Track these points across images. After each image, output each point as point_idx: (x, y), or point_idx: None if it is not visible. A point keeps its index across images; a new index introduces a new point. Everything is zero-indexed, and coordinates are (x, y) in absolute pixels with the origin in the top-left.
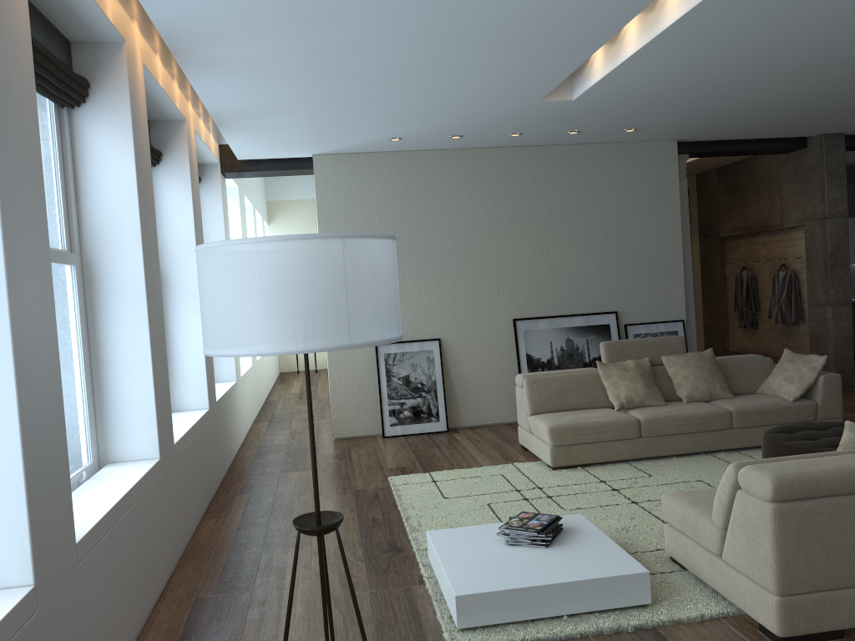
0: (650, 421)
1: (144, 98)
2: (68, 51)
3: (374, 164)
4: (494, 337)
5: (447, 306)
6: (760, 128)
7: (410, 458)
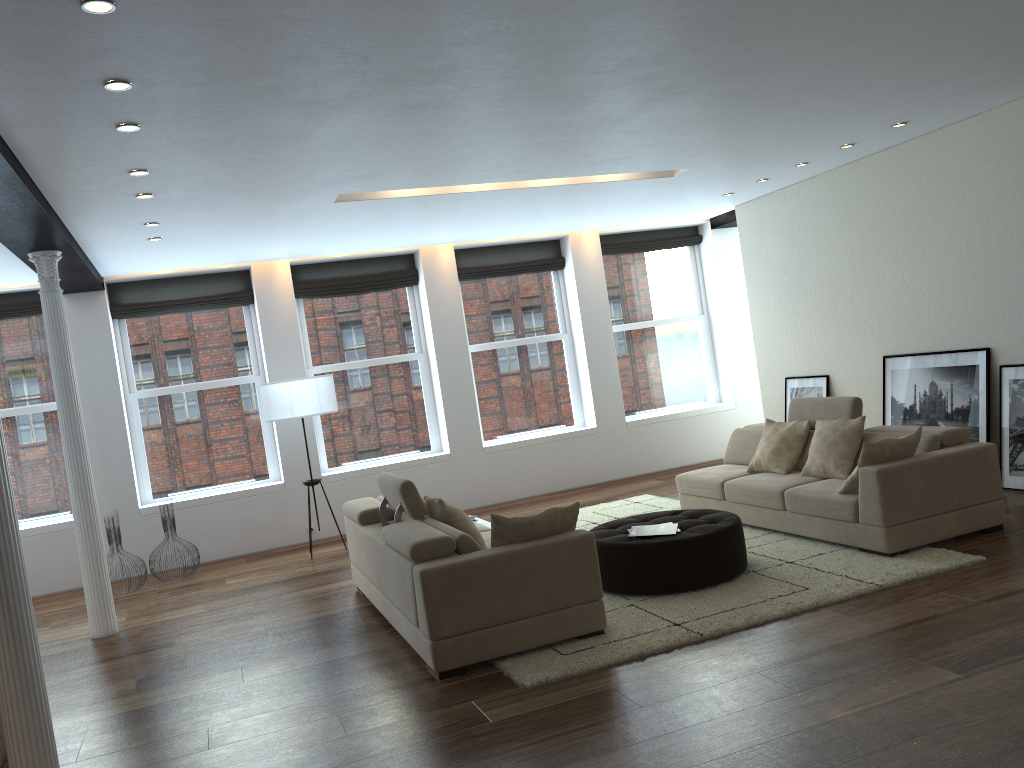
0: (727, 485)
1: (451, 266)
2: (410, 259)
3: (769, 205)
4: (870, 376)
5: (831, 342)
6: None
7: None
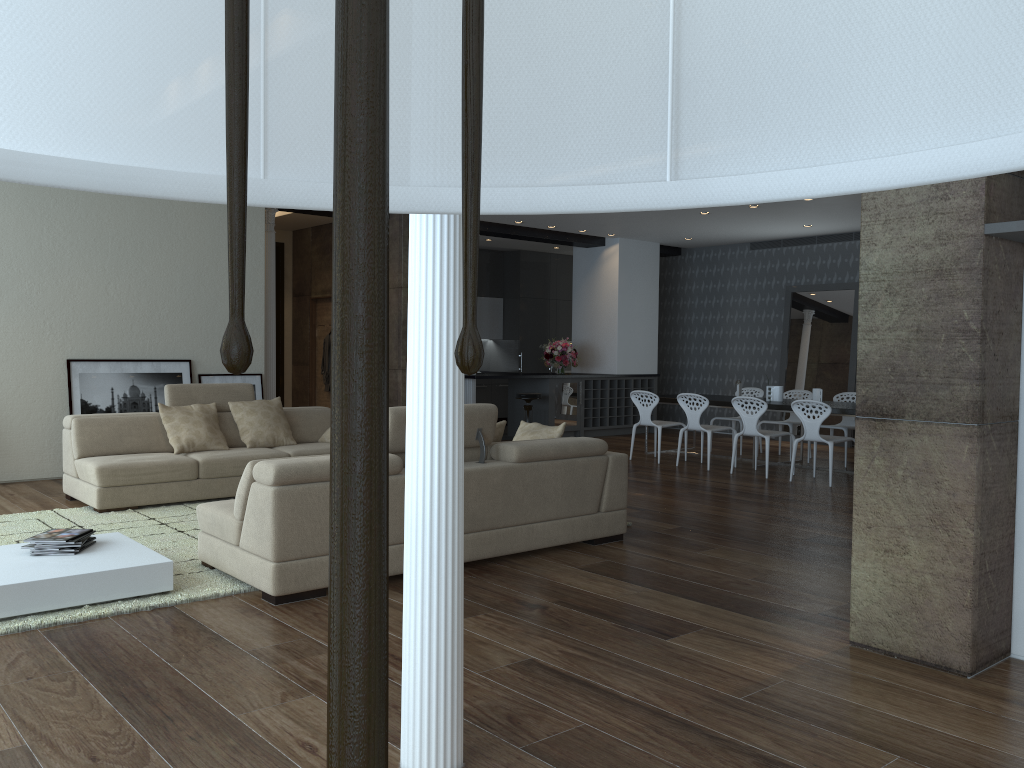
0: (210, 462)
1: None
2: None
3: None
4: (42, 379)
5: None
6: None
7: None
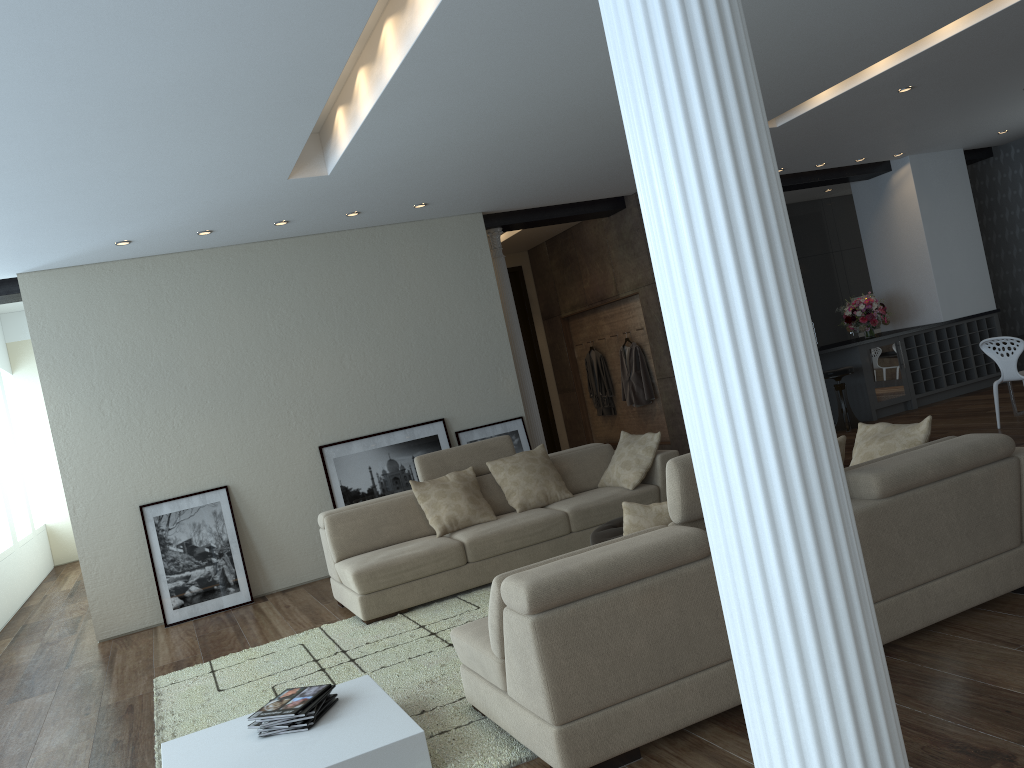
0: (476, 541)
1: None
2: None
3: (106, 277)
4: (298, 472)
5: (232, 443)
6: (567, 191)
7: (193, 647)
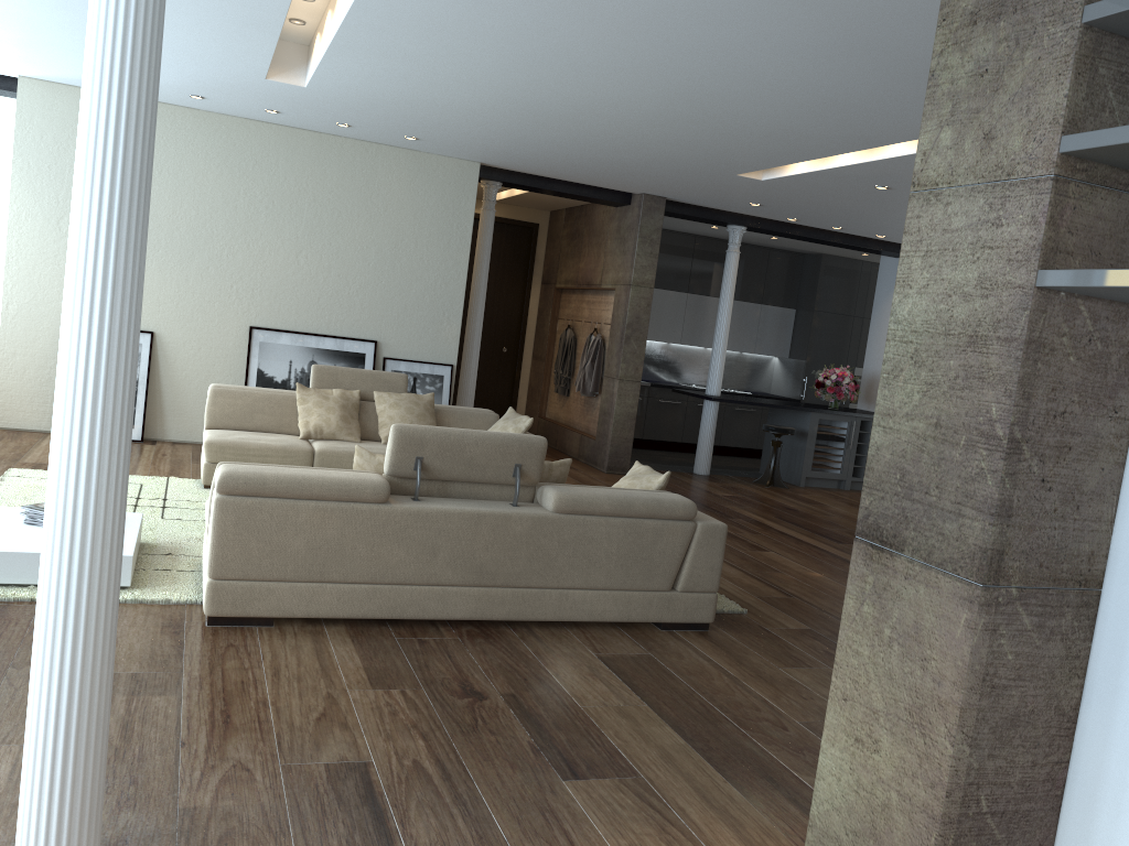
0: (326, 453)
1: None
2: None
3: None
4: (223, 343)
5: (170, 296)
6: (565, 171)
7: None
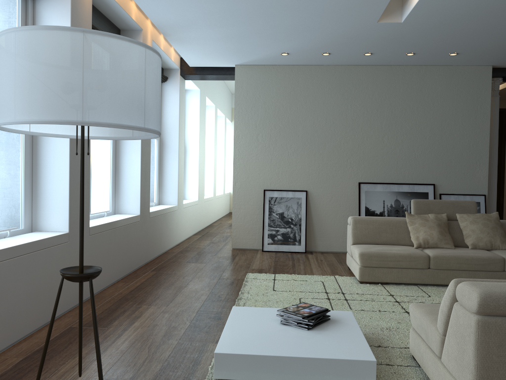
0: (438, 257)
1: None
2: None
3: (274, 72)
4: (344, 193)
5: (314, 170)
6: None
7: (270, 265)
